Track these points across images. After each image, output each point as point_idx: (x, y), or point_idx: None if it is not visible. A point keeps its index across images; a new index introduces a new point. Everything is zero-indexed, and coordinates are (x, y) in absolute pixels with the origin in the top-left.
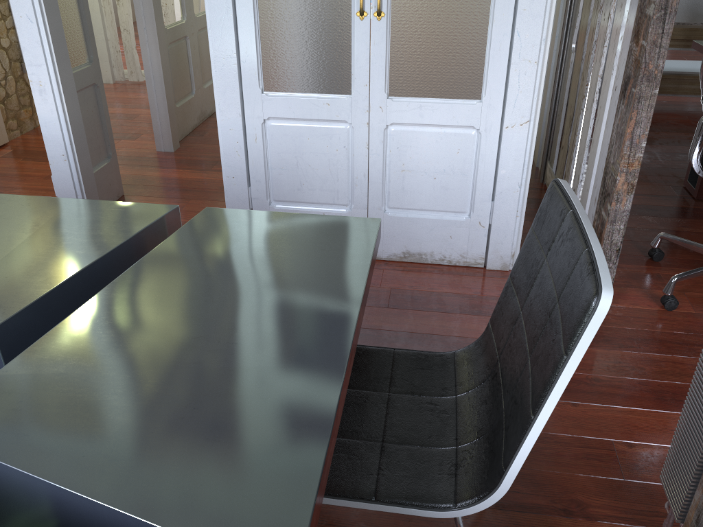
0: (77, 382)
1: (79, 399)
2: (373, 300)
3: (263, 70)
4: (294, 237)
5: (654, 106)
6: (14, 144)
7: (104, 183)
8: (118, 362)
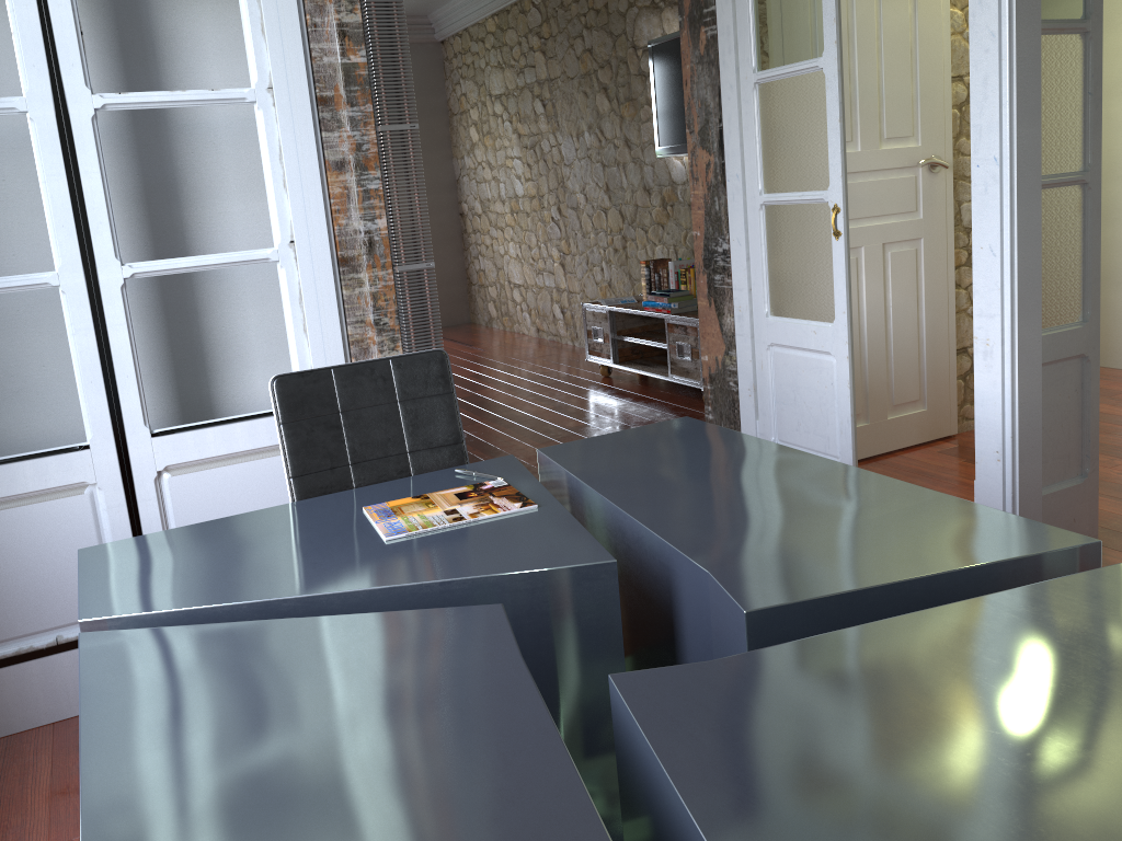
0: (792, 711)
1: (779, 732)
2: None
3: None
4: None
5: None
6: (962, 438)
7: (1061, 514)
8: (857, 712)
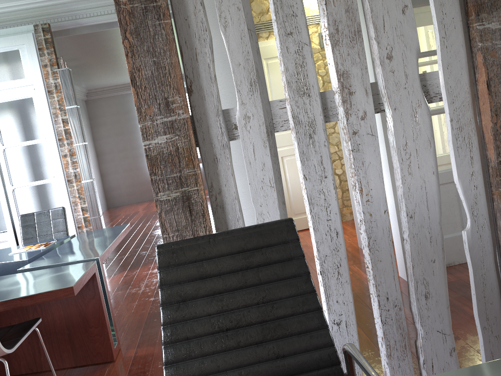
0: None
1: None
2: None
3: None
4: (60, 278)
5: None
6: None
7: None
8: None
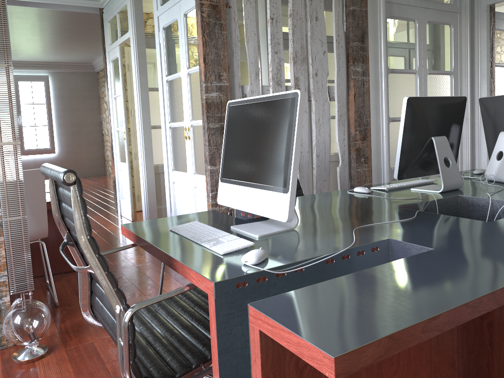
0: None
1: None
2: None
3: (173, 161)
4: None
5: (209, 175)
6: None
7: None
8: None
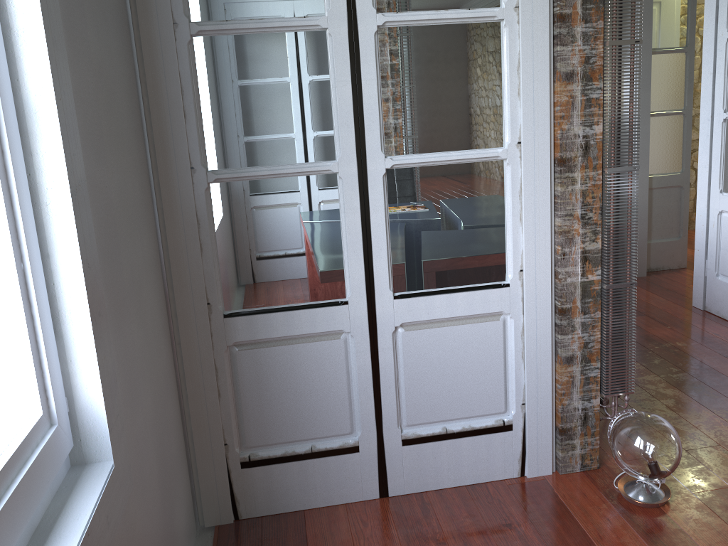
0: None
1: None
2: (724, 351)
3: (724, 177)
4: None
5: None
6: None
7: (666, 252)
8: None
